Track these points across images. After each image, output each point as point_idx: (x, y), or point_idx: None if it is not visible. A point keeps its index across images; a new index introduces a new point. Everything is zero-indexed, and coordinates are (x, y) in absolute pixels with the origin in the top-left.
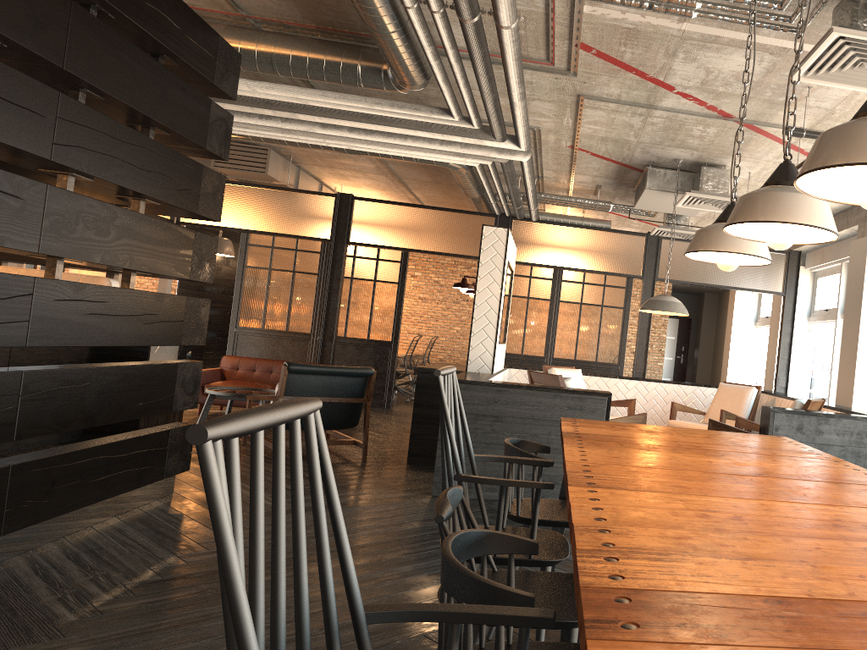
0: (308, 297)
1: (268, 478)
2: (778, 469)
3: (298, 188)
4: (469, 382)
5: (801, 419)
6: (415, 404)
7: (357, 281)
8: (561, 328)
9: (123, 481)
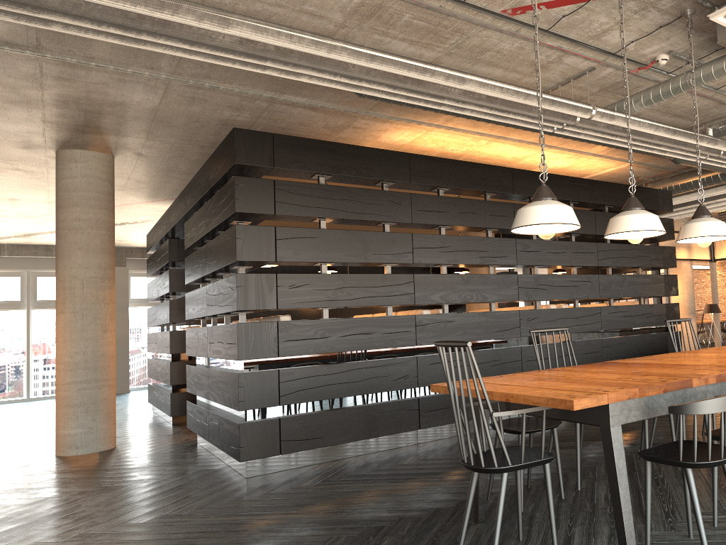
0: None
1: None
2: None
3: None
4: None
5: None
6: None
7: None
8: None
9: None
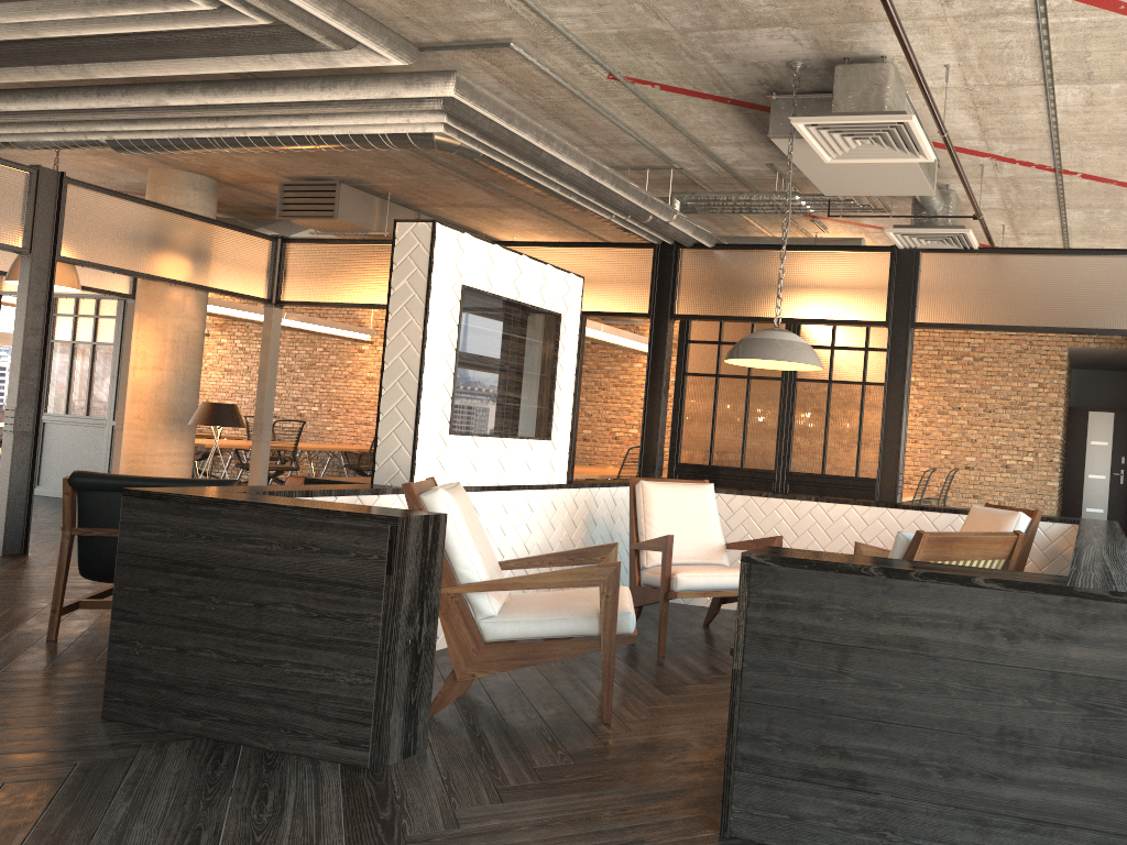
0: None
1: None
2: None
3: None
4: (159, 495)
5: (820, 582)
6: None
7: None
8: (800, 424)
9: None
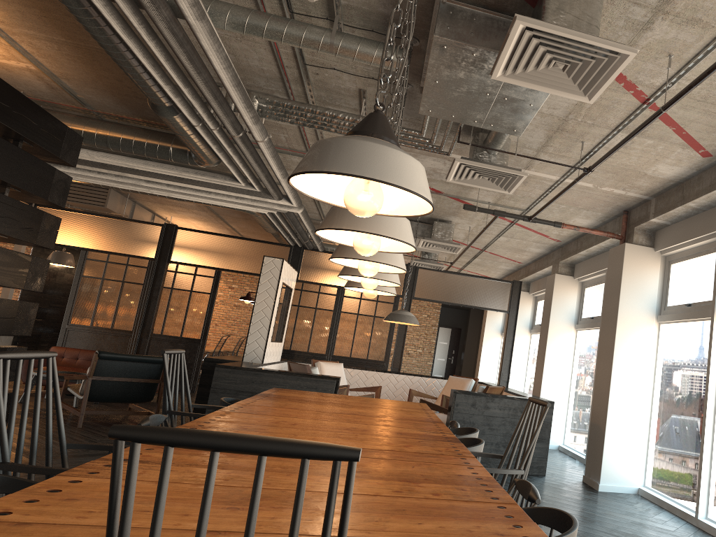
0: (133, 302)
1: (71, 436)
2: (373, 413)
3: (133, 217)
4: (234, 367)
5: (475, 398)
6: (200, 384)
7: (176, 291)
8: (341, 333)
9: None
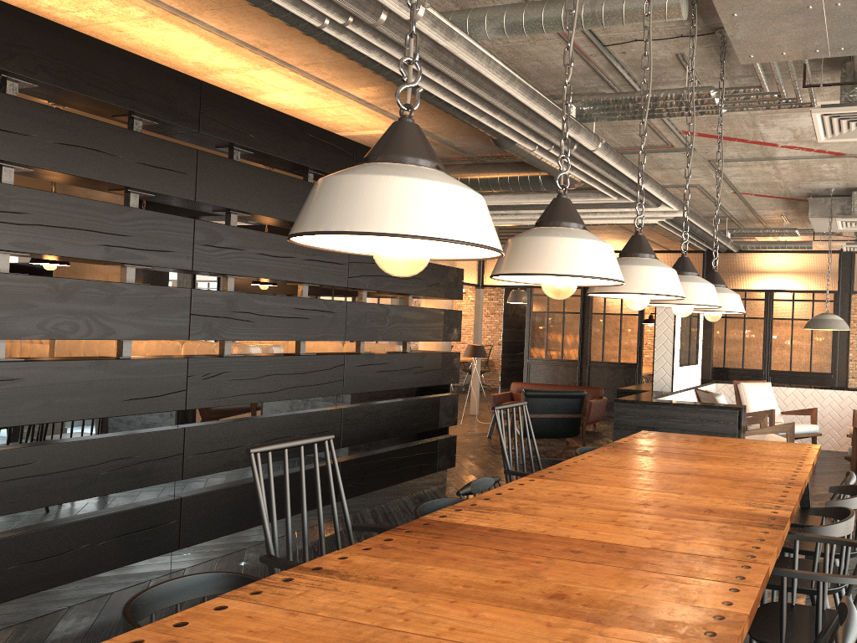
0: (574, 331)
1: None
2: (717, 470)
3: None
4: (631, 401)
5: None
6: None
7: (608, 316)
8: (776, 343)
9: (408, 473)
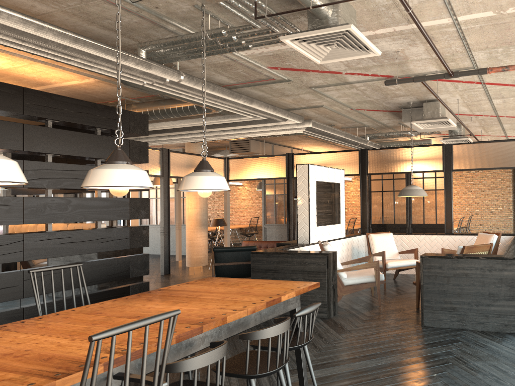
0: None
1: None
2: None
3: (274, 154)
4: (261, 252)
5: (440, 261)
6: None
7: None
8: (414, 206)
9: None
